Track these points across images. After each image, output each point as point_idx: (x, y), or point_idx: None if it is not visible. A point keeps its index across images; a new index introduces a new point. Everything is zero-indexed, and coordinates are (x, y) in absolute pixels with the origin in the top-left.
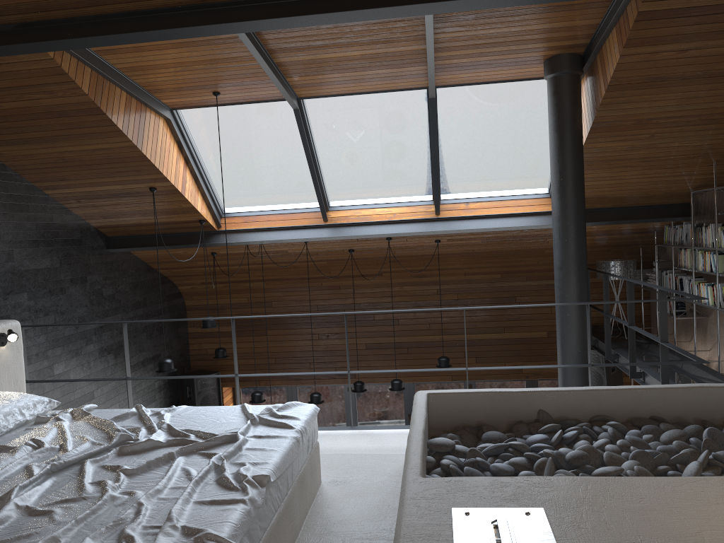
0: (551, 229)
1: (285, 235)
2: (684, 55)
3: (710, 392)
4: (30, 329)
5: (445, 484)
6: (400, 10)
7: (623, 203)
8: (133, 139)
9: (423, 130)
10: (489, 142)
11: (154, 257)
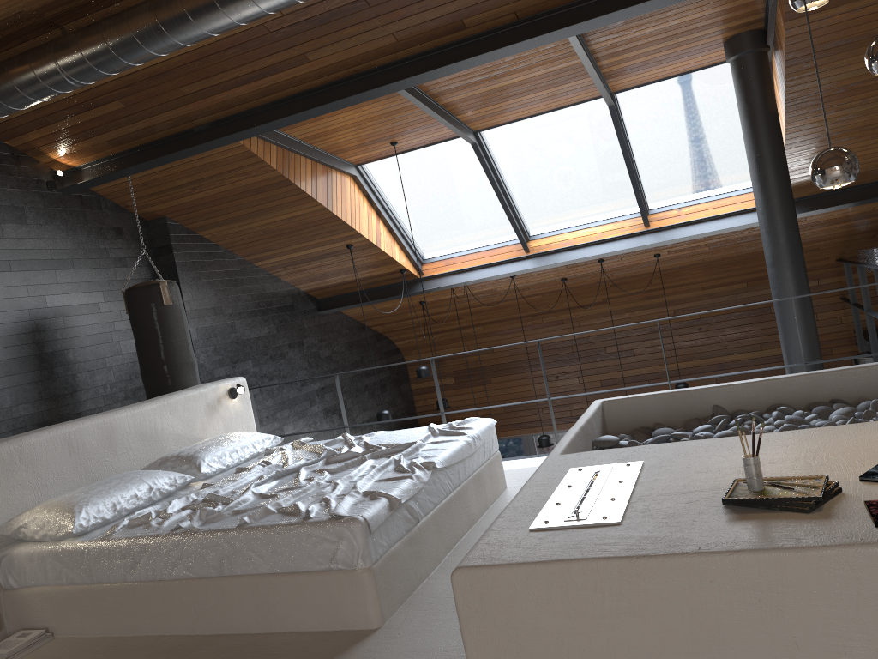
0: None
1: (487, 272)
2: (860, 14)
3: None
4: (258, 394)
5: (575, 456)
6: (531, 43)
7: (866, 180)
8: (322, 202)
9: (612, 139)
10: (689, 138)
11: (365, 314)
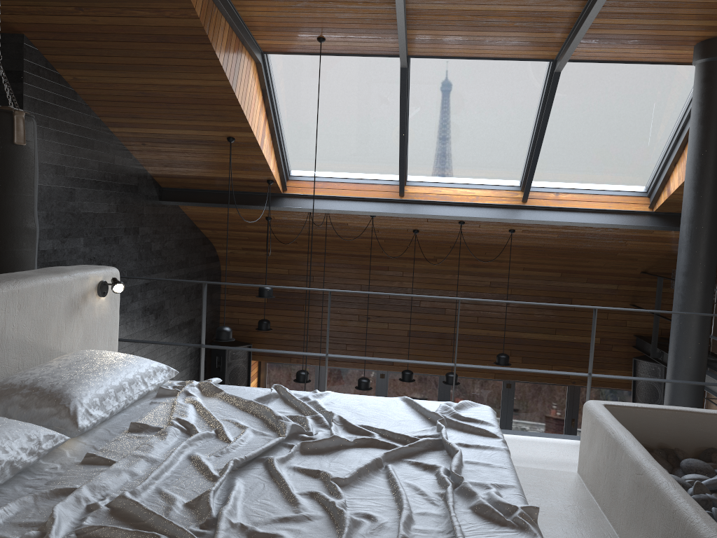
0: (637, 231)
1: (356, 206)
2: None
3: None
4: None
5: None
6: None
7: None
8: (229, 78)
9: (531, 108)
10: (599, 129)
11: (202, 215)
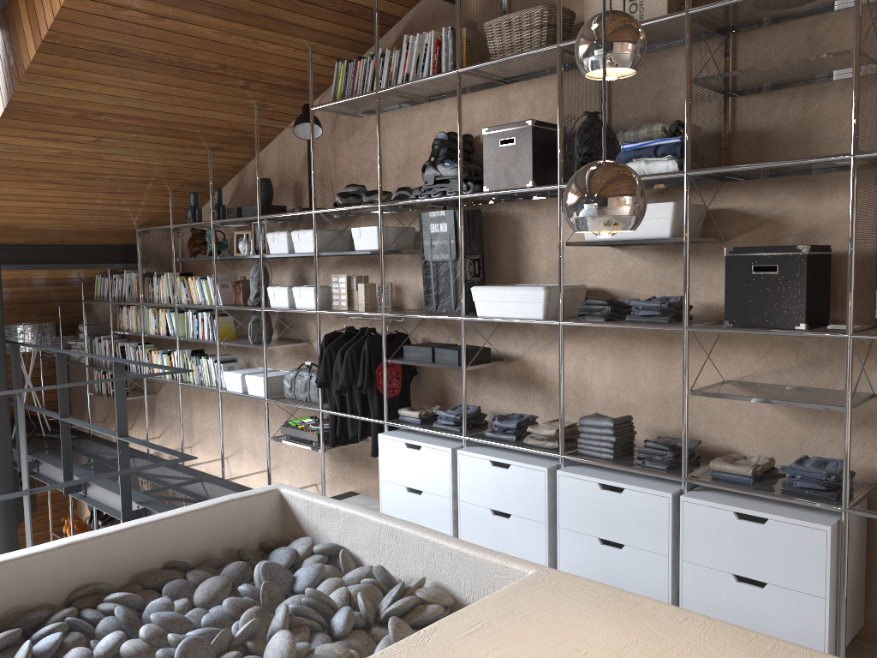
0: None
1: None
2: (158, 24)
3: (243, 505)
4: None
5: None
6: None
7: (43, 240)
8: None
9: None
10: None
11: None
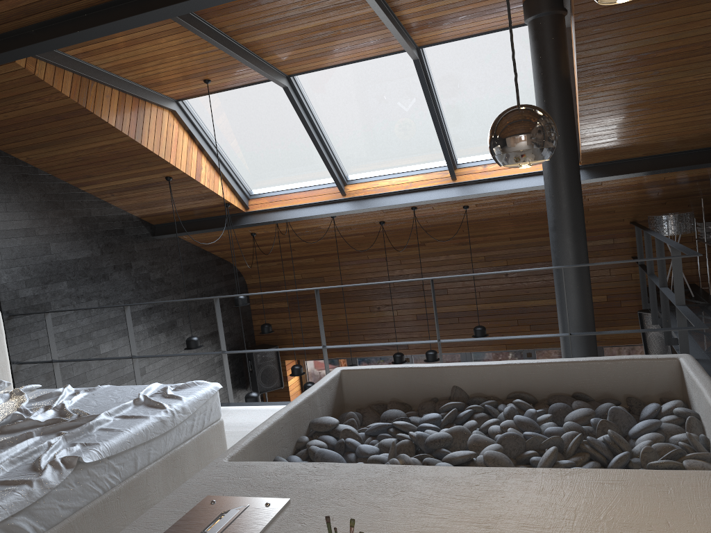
0: (584, 185)
1: (306, 212)
2: None
3: (641, 365)
4: (72, 314)
5: (234, 469)
6: None
7: (657, 151)
8: (129, 134)
9: (421, 94)
10: (494, 99)
11: (202, 241)
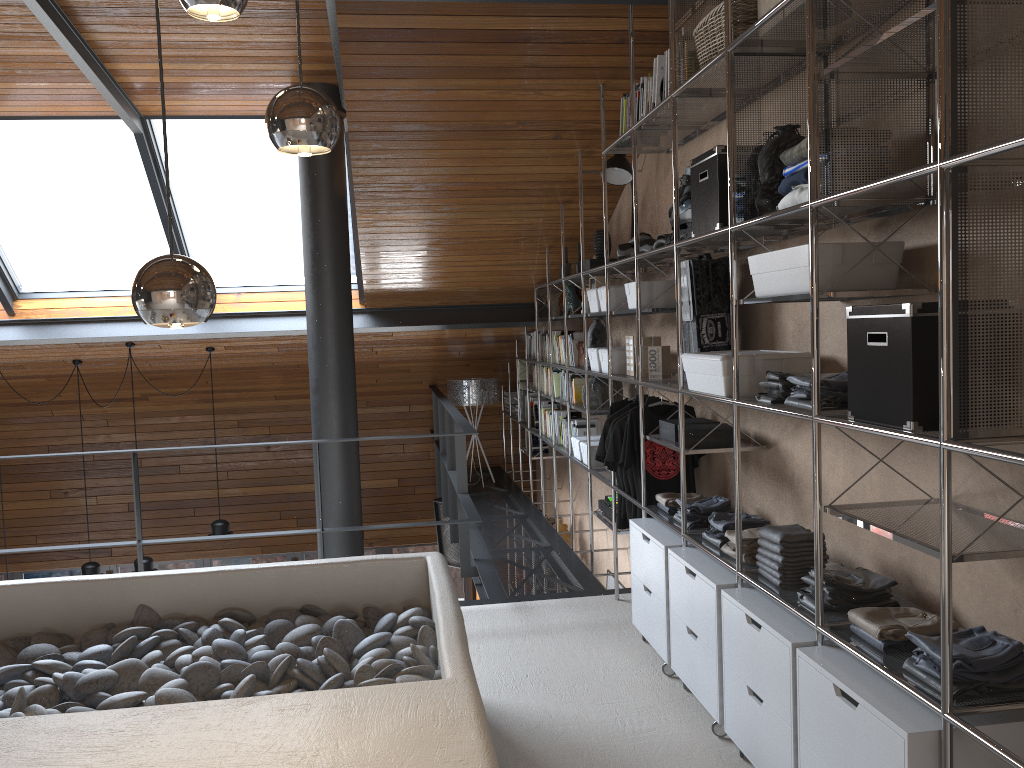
0: (371, 334)
1: None
2: (434, 97)
3: (384, 566)
4: None
5: None
6: None
7: (455, 301)
8: None
9: (147, 182)
10: (254, 205)
11: None
